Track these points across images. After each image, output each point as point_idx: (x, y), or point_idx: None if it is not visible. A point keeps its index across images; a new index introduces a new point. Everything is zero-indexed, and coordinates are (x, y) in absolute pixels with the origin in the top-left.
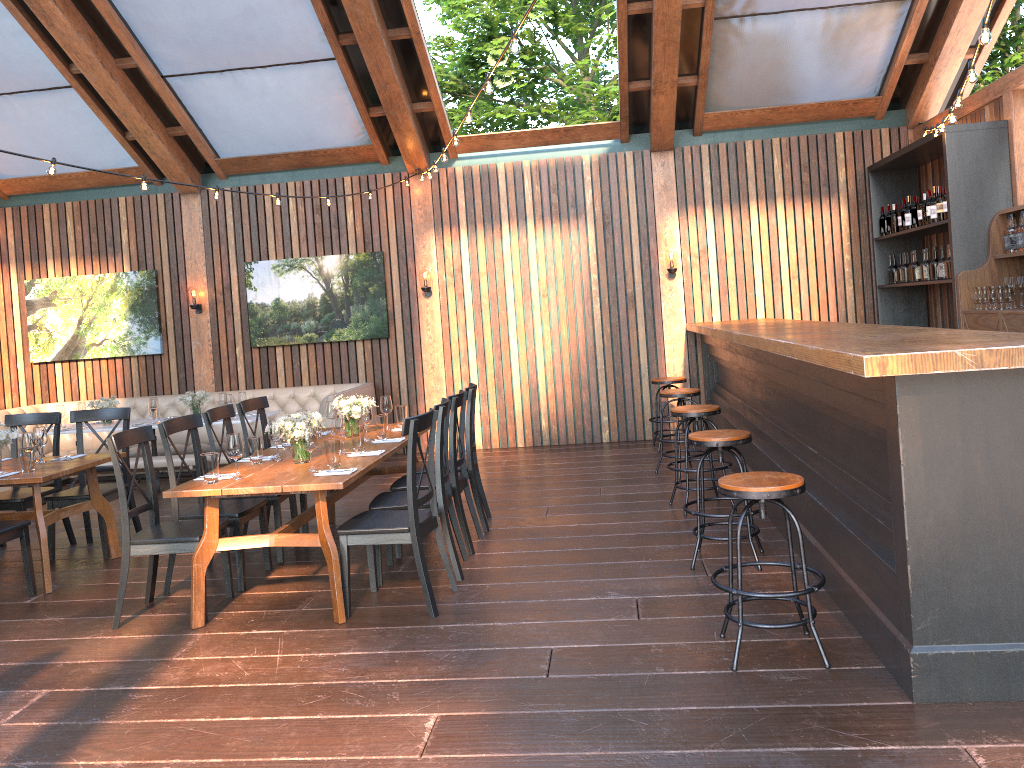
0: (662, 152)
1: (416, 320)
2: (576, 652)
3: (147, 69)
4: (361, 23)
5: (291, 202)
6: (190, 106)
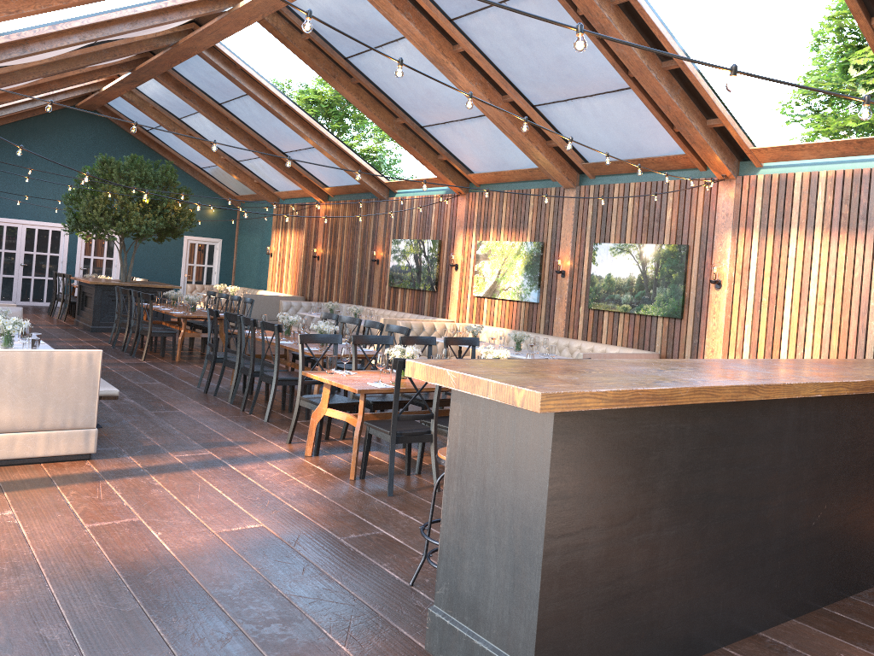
0: None
1: (705, 307)
2: (383, 539)
3: (518, 102)
4: (629, 60)
5: (630, 199)
6: (555, 125)
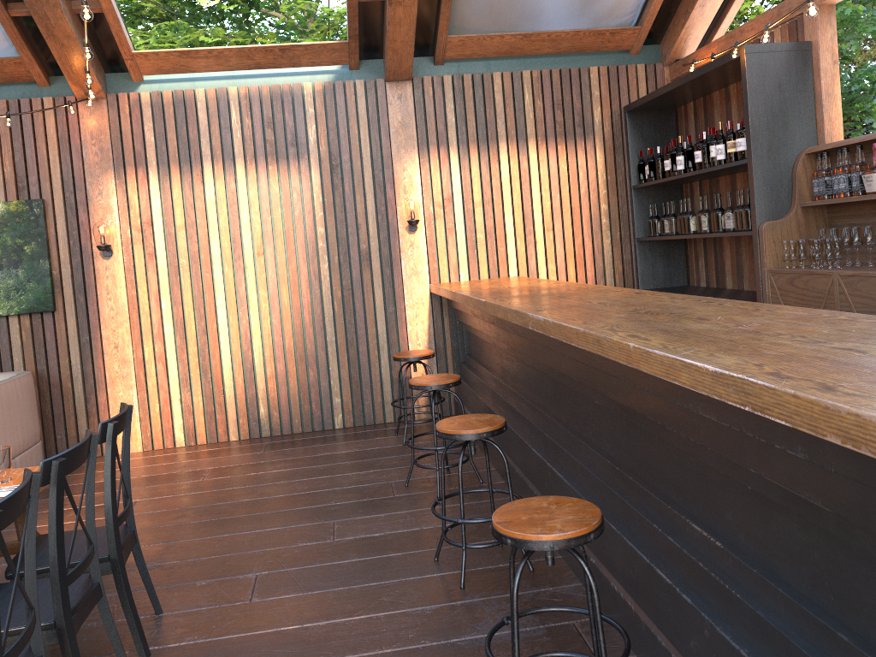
0: (399, 82)
1: (92, 287)
2: None
3: None
4: None
5: None
6: None
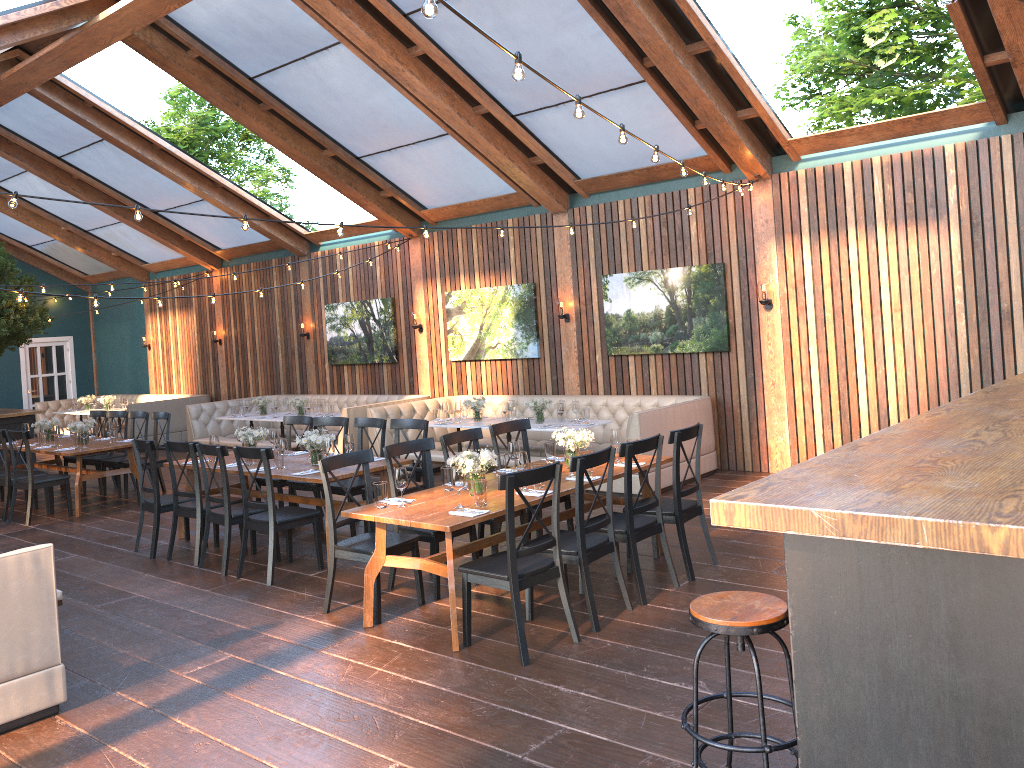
0: None
1: (756, 334)
2: (578, 740)
3: (496, 113)
4: (651, 46)
5: (641, 216)
6: (541, 138)
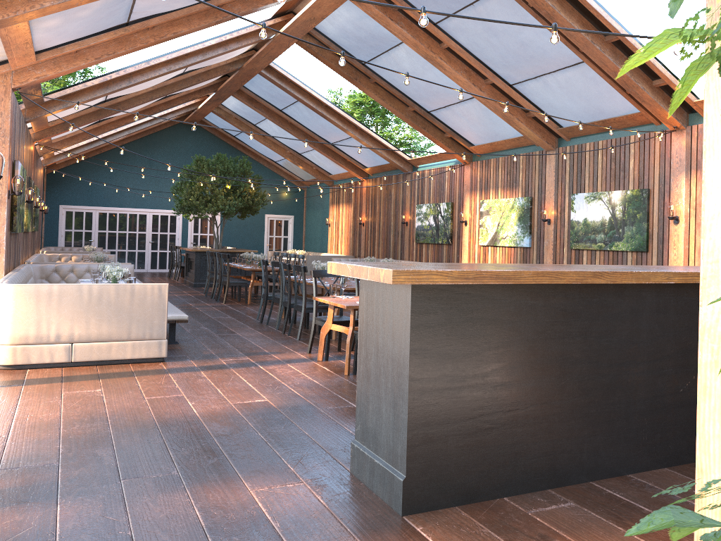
0: None
1: (666, 241)
2: (352, 410)
3: (497, 83)
4: (575, 38)
5: (599, 154)
6: (531, 99)
